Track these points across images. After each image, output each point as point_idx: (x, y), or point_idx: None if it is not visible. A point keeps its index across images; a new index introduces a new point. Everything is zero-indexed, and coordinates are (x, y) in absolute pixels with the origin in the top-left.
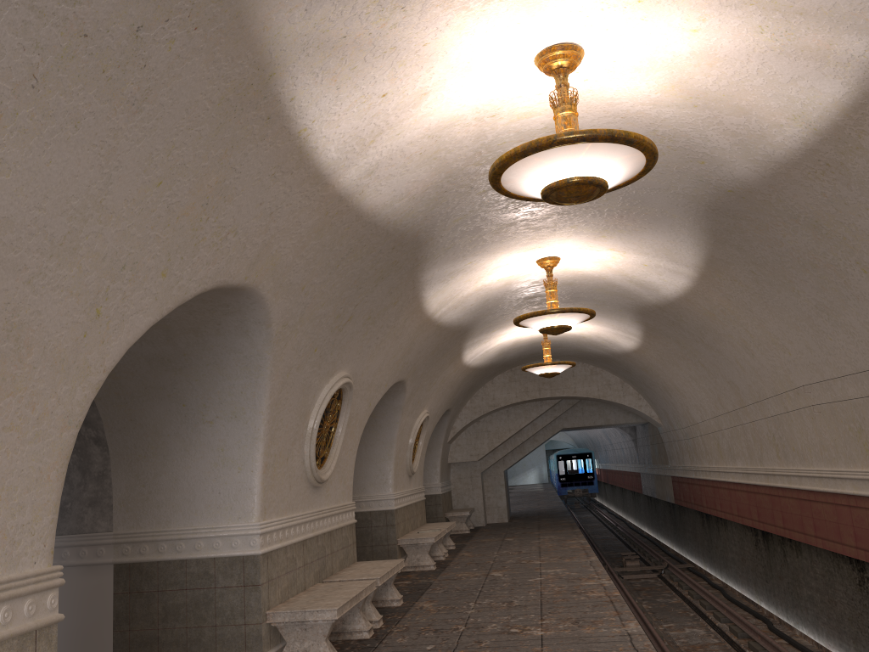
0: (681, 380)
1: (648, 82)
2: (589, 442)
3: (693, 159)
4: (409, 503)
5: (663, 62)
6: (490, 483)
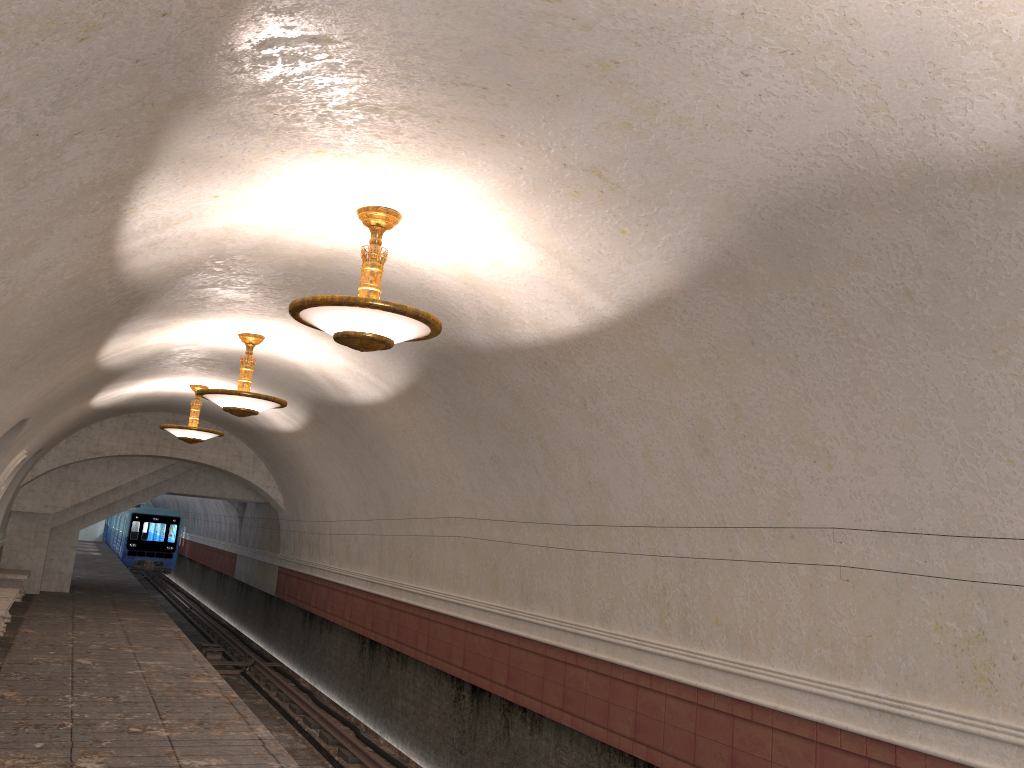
0: (329, 475)
1: (438, 255)
2: (173, 504)
3: (442, 314)
4: None
5: (458, 248)
6: (59, 542)
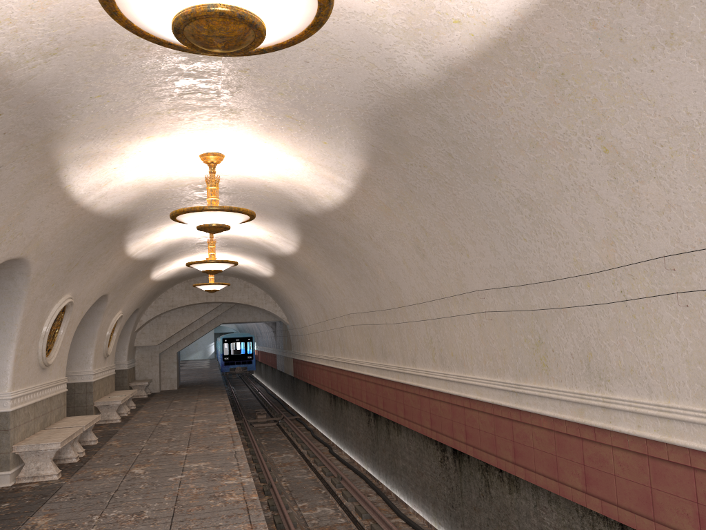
0: (298, 299)
1: (259, 169)
2: (247, 329)
3: (287, 199)
4: (103, 377)
5: (265, 164)
6: (166, 361)
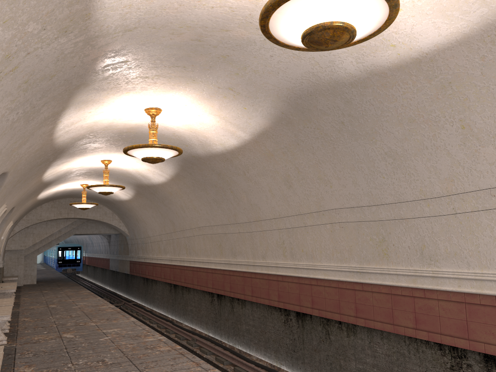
0: (147, 217)
1: (178, 122)
2: (75, 241)
3: (184, 144)
4: None
5: (186, 119)
6: (28, 262)
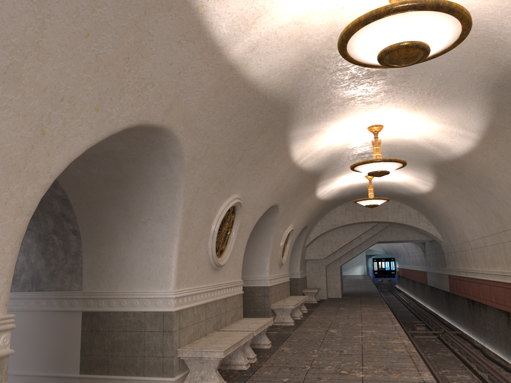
0: (460, 213)
1: None
2: (393, 251)
3: (489, 45)
4: (279, 283)
5: None
6: (331, 273)
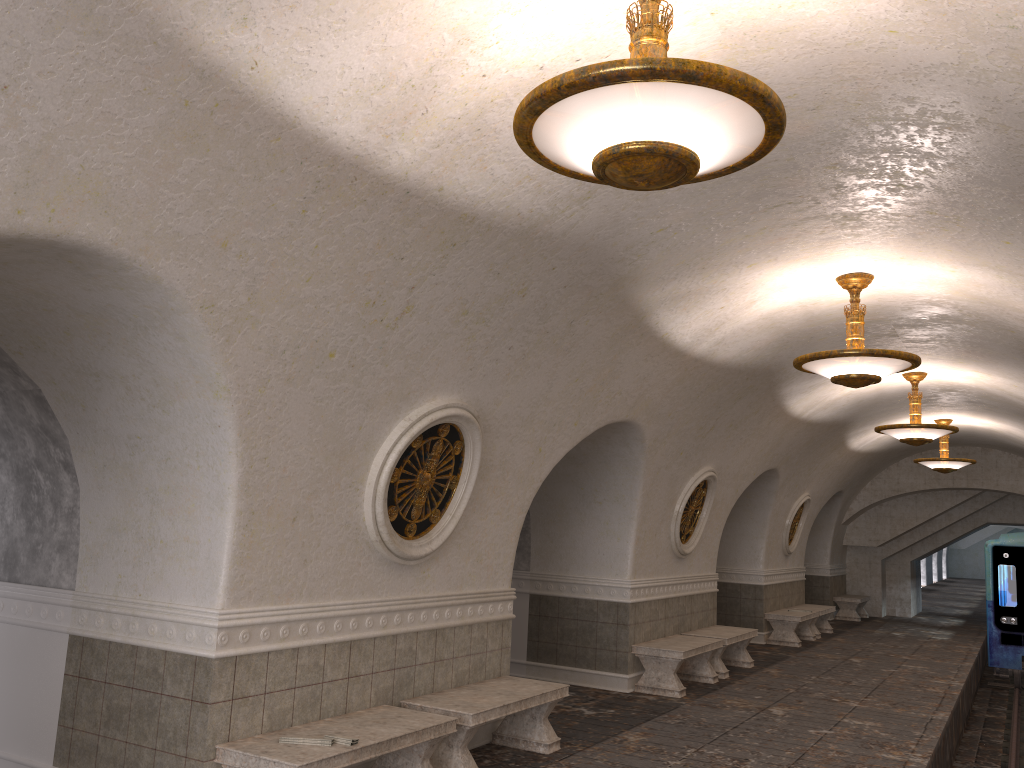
0: None
1: (935, 288)
2: None
3: (1004, 328)
4: (782, 581)
5: (939, 281)
6: (893, 572)
